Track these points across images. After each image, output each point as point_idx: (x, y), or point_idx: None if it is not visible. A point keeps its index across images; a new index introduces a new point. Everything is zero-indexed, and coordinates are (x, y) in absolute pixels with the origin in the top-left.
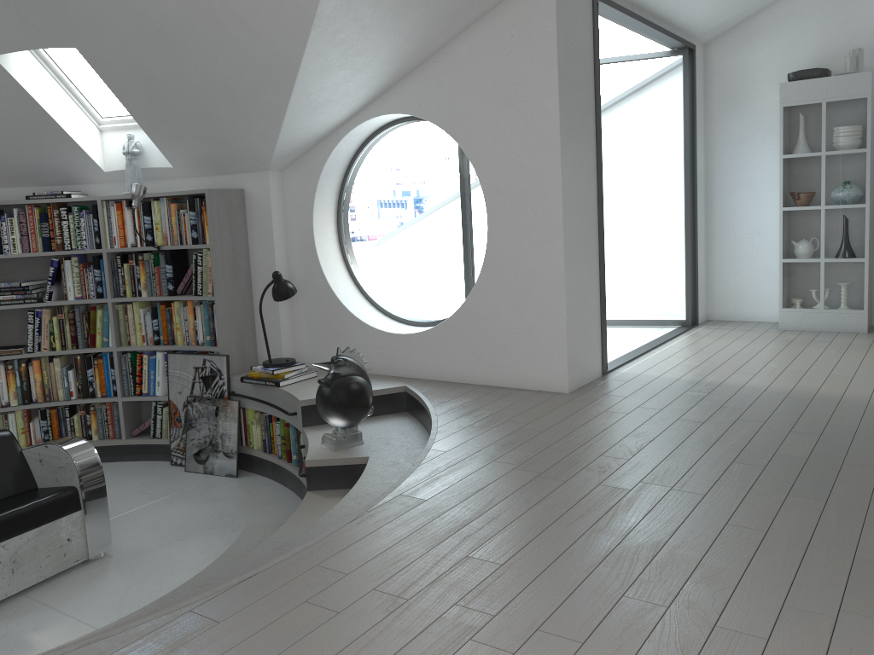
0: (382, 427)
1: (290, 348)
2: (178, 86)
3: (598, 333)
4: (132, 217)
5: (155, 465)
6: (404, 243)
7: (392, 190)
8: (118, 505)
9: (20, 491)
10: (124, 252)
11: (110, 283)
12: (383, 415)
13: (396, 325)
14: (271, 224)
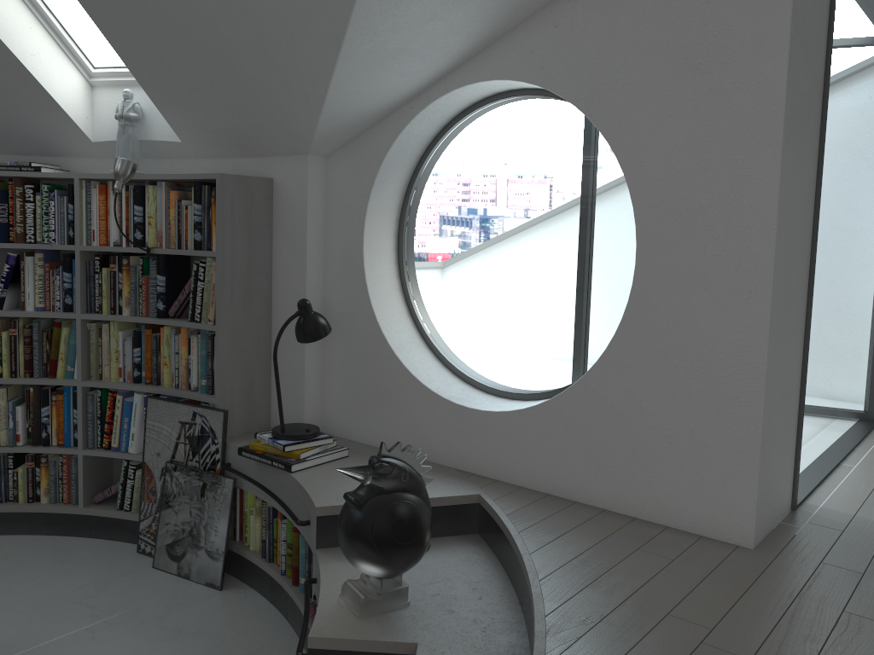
0: (441, 567)
1: (316, 406)
2: (182, 13)
3: (793, 444)
4: (119, 206)
5: (117, 549)
6: (464, 264)
7: (454, 208)
8: (38, 624)
9: None
10: (109, 252)
11: (82, 293)
12: (442, 538)
13: (470, 392)
14: (305, 231)
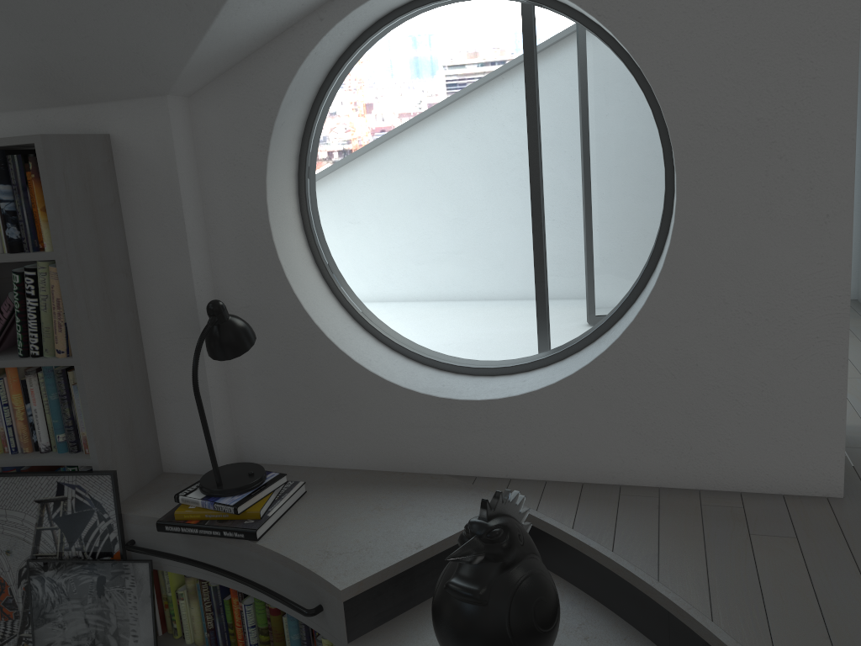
0: None
1: (227, 433)
2: None
3: None
4: None
5: None
6: None
7: None
8: None
9: None
10: None
11: None
12: None
13: (440, 377)
14: (180, 204)
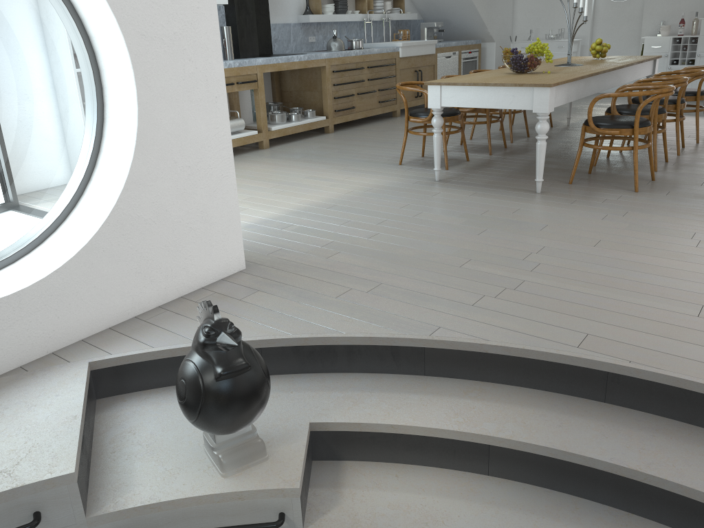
0: (169, 418)
1: None
2: None
3: None
4: None
5: None
6: None
7: None
8: None
9: None
10: None
11: None
12: (98, 421)
13: None
14: None
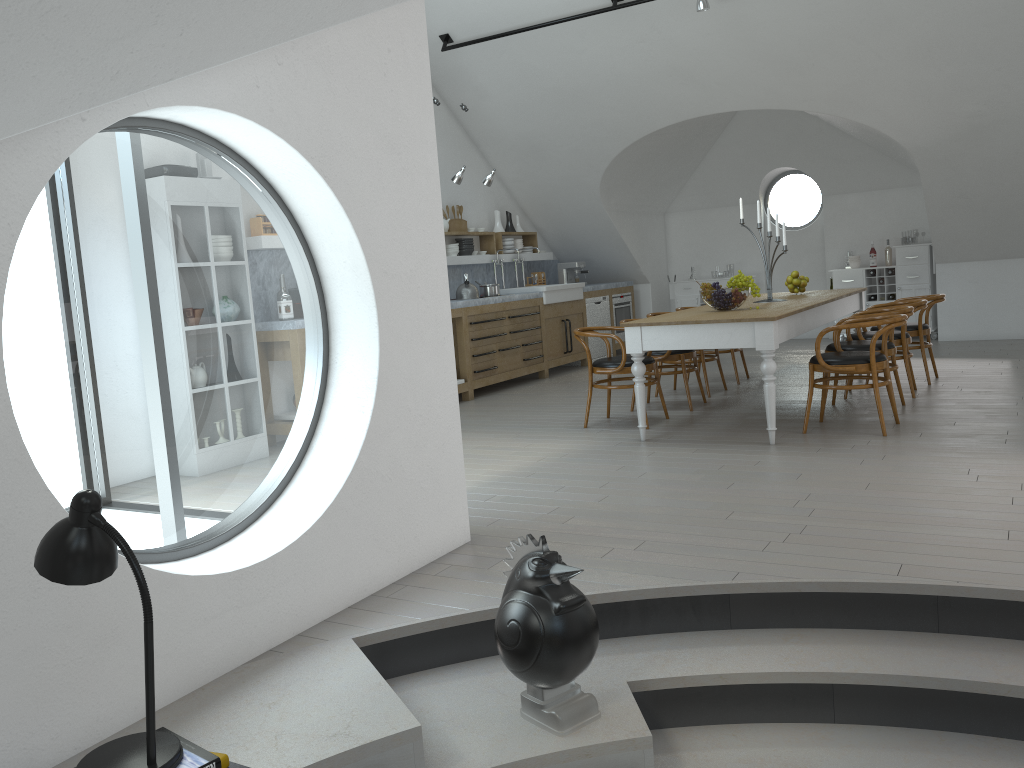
0: (459, 694)
1: None
2: None
3: None
4: None
5: None
6: None
7: None
8: None
9: None
10: None
11: None
12: None
13: (180, 565)
14: None
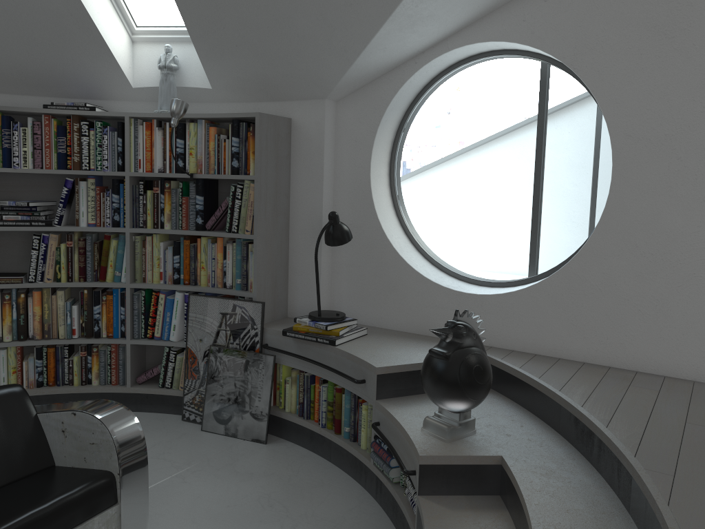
0: (477, 408)
1: (327, 299)
2: None
3: None
4: (163, 139)
5: (164, 419)
6: None
7: None
8: None
9: (32, 471)
10: (144, 179)
11: (130, 211)
12: None
13: (458, 283)
14: (322, 159)
